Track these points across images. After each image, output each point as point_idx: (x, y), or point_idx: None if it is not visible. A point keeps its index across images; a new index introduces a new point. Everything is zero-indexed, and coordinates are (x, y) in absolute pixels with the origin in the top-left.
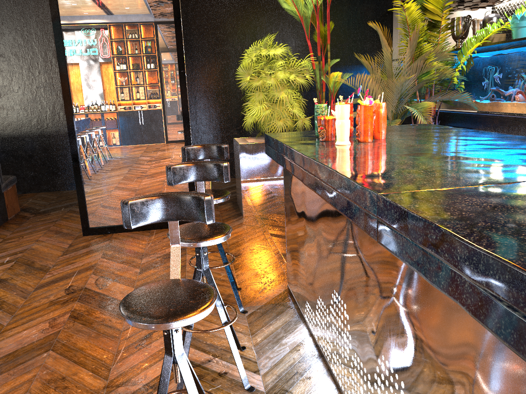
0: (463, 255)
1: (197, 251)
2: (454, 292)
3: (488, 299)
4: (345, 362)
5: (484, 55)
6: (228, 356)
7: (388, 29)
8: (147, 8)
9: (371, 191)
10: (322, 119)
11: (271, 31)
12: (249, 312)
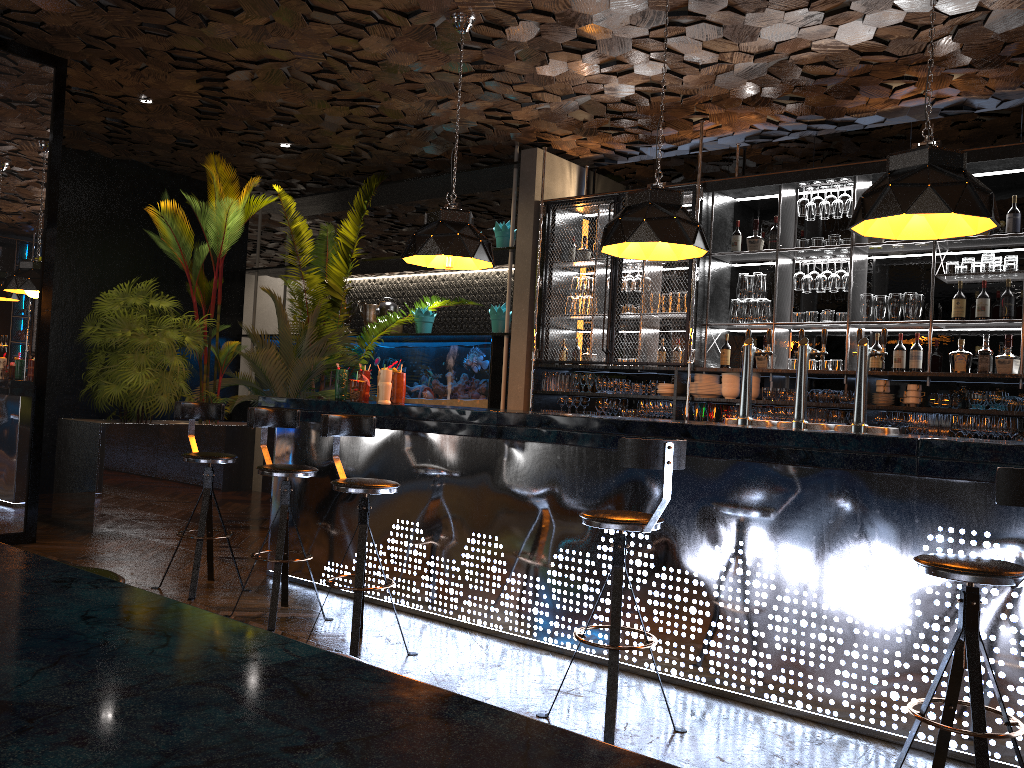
0: (564, 422)
1: (285, 487)
2: (559, 440)
3: (578, 434)
4: (414, 575)
5: (386, 345)
6: (279, 610)
7: (239, 293)
8: (7, 217)
9: (491, 411)
10: (358, 382)
11: (74, 266)
12: (253, 590)
